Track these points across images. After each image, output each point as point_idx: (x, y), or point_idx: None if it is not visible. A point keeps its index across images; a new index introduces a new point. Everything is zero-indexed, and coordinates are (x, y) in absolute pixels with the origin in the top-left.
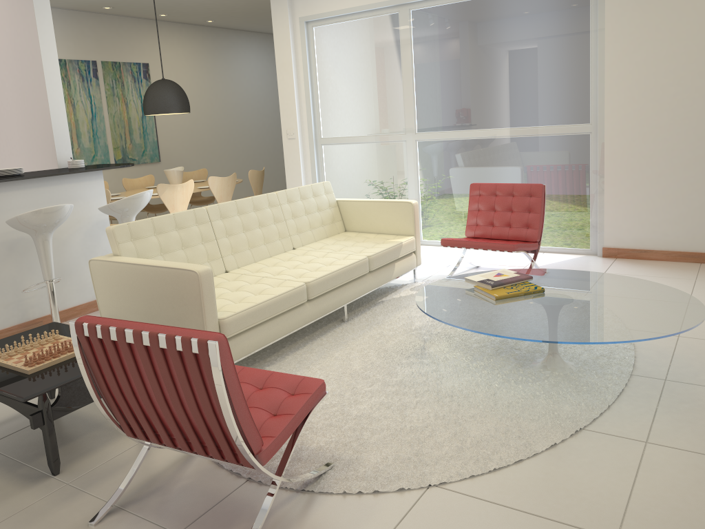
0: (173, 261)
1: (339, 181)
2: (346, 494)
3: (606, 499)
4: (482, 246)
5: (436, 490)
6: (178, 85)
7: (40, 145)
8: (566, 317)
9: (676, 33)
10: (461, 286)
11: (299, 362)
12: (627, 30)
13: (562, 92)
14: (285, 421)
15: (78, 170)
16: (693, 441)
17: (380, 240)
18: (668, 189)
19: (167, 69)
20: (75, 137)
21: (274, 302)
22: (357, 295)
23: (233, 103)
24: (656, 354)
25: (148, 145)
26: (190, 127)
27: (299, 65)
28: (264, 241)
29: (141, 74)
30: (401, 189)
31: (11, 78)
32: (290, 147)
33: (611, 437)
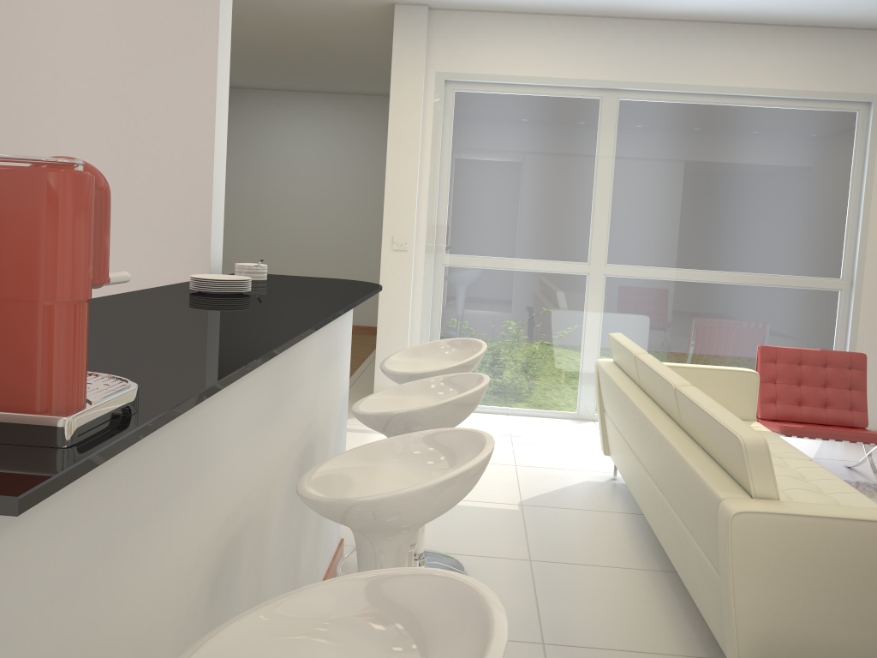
0: None
1: (466, 321)
2: None
3: None
4: (850, 437)
5: None
6: None
7: (160, 224)
8: None
9: None
10: None
11: None
12: None
13: (812, 237)
14: None
15: (357, 292)
16: None
17: None
18: None
19: None
20: None
21: None
22: None
23: None
24: None
25: None
26: None
27: (424, 142)
28: None
29: None
30: (571, 341)
31: (92, 69)
32: (396, 263)
33: None
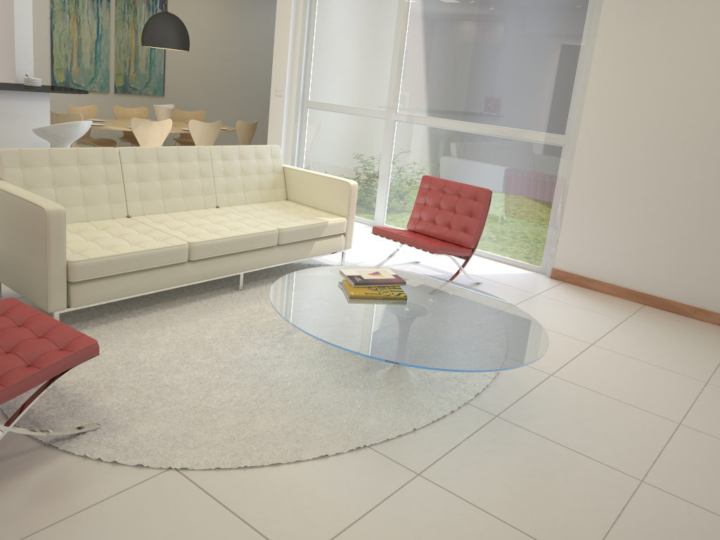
0: (66, 196)
1: (317, 148)
2: (87, 458)
3: (326, 522)
4: (408, 241)
5: (172, 474)
6: (180, 21)
7: (4, 57)
8: (397, 331)
9: (667, 54)
10: (334, 278)
11: (159, 320)
12: (618, 42)
13: (544, 97)
14: (27, 374)
15: (20, 88)
16: (466, 484)
17: (309, 215)
18: (628, 220)
19: (187, 3)
20: (75, 56)
21: (142, 255)
22: (257, 266)
23: (253, 50)
24: (511, 388)
25: (153, 77)
26: (202, 67)
27: (298, 21)
28: (182, 193)
29: (157, 3)
30: (374, 168)
31: None
32: (276, 104)
33: (388, 461)
